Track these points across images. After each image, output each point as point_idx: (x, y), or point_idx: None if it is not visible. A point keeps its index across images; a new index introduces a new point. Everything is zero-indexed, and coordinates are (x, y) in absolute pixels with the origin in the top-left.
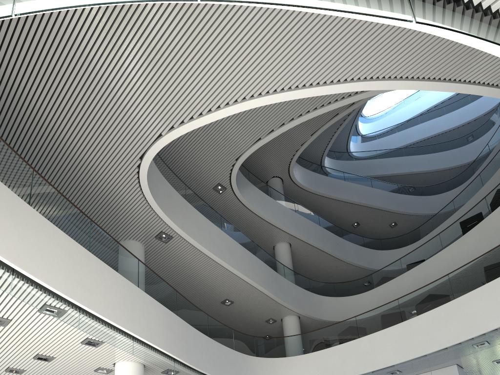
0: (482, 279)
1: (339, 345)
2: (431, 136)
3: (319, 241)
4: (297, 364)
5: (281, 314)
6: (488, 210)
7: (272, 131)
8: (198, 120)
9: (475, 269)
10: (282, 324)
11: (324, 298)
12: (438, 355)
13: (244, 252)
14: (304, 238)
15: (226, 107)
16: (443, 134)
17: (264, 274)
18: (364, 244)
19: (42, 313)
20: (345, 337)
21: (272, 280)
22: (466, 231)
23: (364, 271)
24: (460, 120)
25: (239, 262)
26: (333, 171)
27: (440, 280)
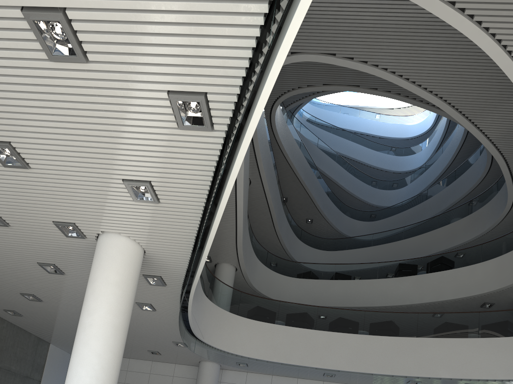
0: (445, 332)
1: (294, 328)
2: (354, 159)
3: (273, 200)
4: (243, 328)
5: (224, 258)
6: (428, 268)
7: (350, 59)
8: (433, 0)
9: (443, 321)
10: (217, 270)
11: (258, 263)
12: (384, 379)
13: (248, 170)
14: (268, 187)
15: (467, 19)
16: (362, 164)
17: (245, 208)
18: (290, 225)
19: (166, 101)
20: (301, 322)
21: (245, 218)
22: (402, 274)
23: (282, 252)
24: (377, 163)
25: (245, 180)
26: (295, 132)
27: (410, 314)
